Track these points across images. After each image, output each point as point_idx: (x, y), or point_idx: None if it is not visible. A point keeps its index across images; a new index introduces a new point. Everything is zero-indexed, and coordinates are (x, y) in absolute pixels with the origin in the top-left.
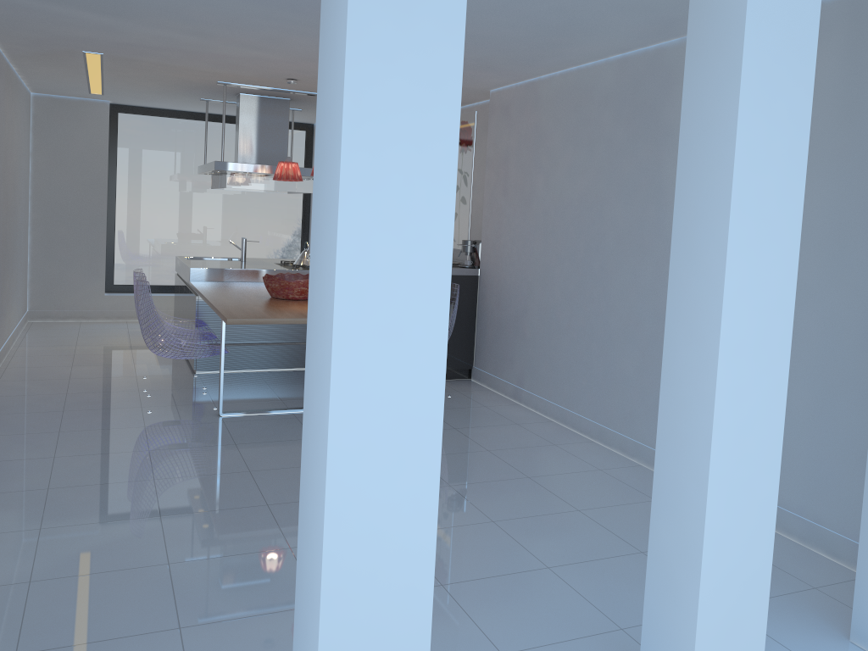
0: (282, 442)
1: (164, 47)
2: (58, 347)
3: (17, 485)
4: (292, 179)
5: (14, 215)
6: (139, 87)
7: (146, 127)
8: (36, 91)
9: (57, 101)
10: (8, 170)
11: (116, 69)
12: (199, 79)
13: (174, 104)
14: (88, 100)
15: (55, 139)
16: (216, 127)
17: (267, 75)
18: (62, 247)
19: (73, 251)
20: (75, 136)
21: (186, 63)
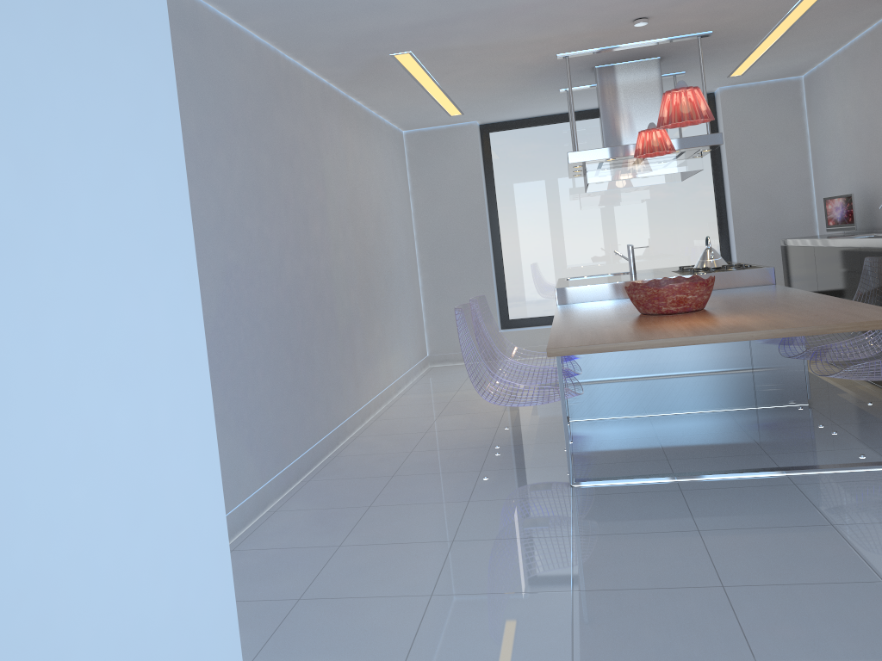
0: (644, 535)
1: (457, 14)
2: (439, 393)
3: (271, 589)
4: (658, 150)
5: (384, 256)
6: (486, 92)
7: (519, 142)
8: (406, 128)
9: (426, 134)
10: (362, 209)
11: (442, 71)
12: (534, 57)
13: (539, 107)
14: (455, 125)
15: (430, 173)
16: (594, 124)
17: (604, 21)
18: (451, 285)
19: (461, 288)
20: (448, 166)
21: (500, 34)
